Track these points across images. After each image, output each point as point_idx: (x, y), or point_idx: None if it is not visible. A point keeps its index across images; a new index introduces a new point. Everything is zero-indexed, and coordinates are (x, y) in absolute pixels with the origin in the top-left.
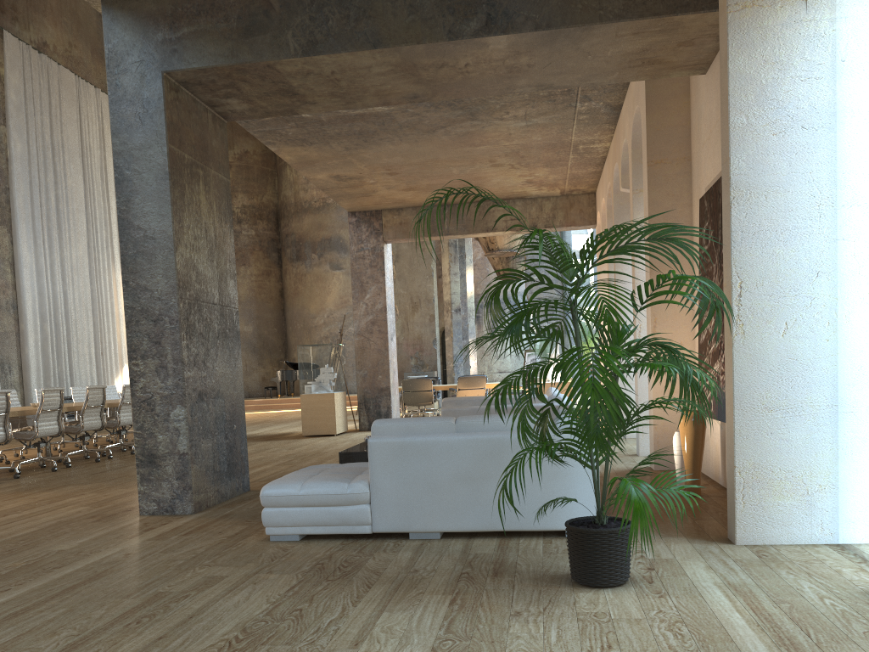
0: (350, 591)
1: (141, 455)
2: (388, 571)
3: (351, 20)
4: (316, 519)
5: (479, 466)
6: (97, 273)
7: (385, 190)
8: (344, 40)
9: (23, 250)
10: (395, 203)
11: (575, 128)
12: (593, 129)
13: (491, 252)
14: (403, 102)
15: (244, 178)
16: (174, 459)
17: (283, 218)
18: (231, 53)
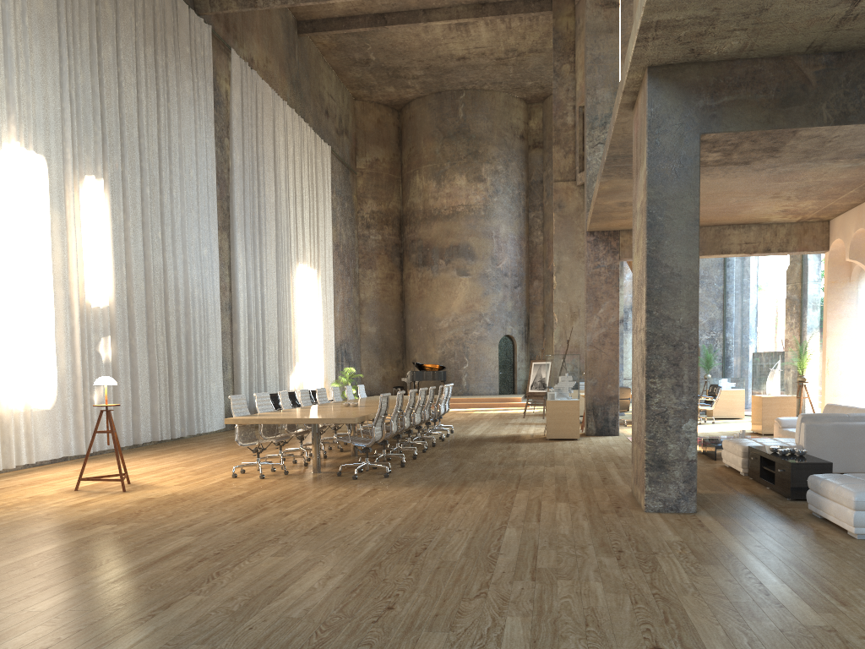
0: None
1: (651, 460)
2: None
3: None
4: None
5: None
6: (281, 276)
7: None
8: None
9: (239, 255)
10: None
11: None
12: None
13: None
14: (851, 157)
15: (374, 185)
16: (682, 465)
17: (408, 224)
18: (766, 120)
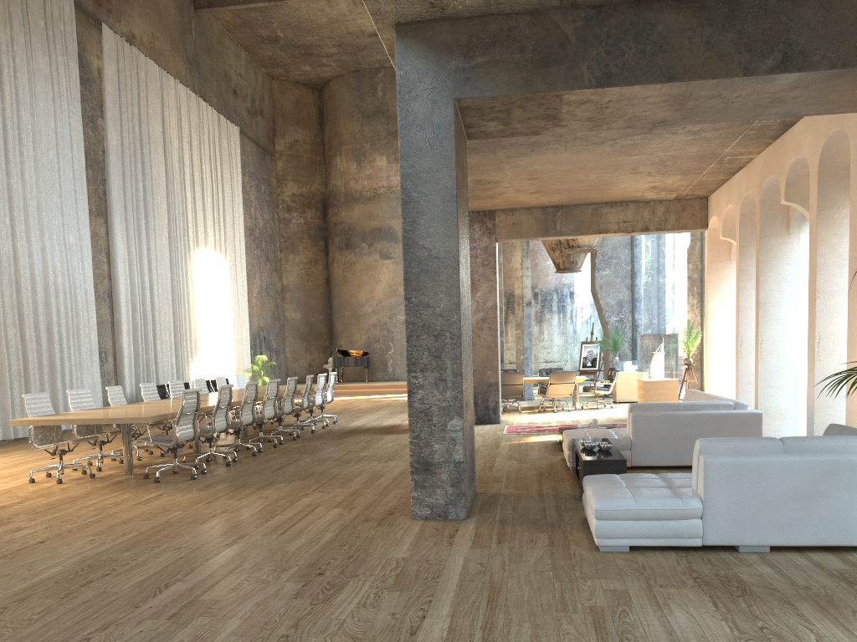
0: (779, 608)
1: (416, 463)
2: (780, 587)
3: (647, 55)
4: (649, 531)
5: (813, 485)
6: (176, 263)
7: (513, 193)
8: (639, 73)
9: (118, 241)
10: (513, 204)
11: (736, 142)
12: (752, 143)
13: (572, 249)
14: (646, 126)
15: (294, 167)
16: (449, 467)
17: (331, 207)
18: (524, 83)
